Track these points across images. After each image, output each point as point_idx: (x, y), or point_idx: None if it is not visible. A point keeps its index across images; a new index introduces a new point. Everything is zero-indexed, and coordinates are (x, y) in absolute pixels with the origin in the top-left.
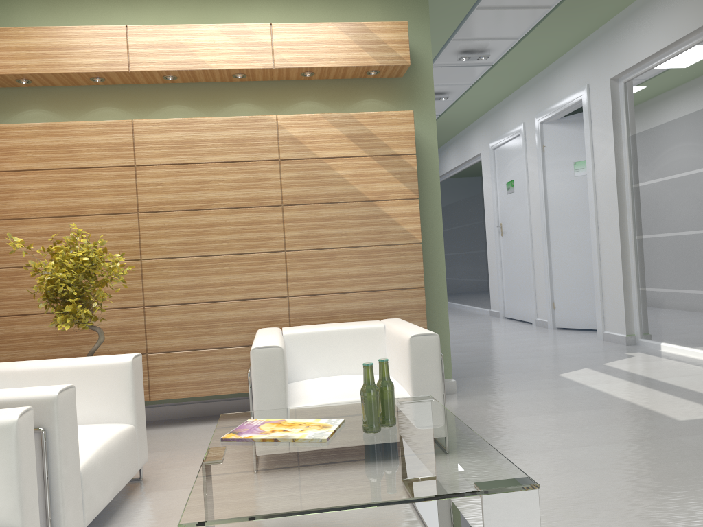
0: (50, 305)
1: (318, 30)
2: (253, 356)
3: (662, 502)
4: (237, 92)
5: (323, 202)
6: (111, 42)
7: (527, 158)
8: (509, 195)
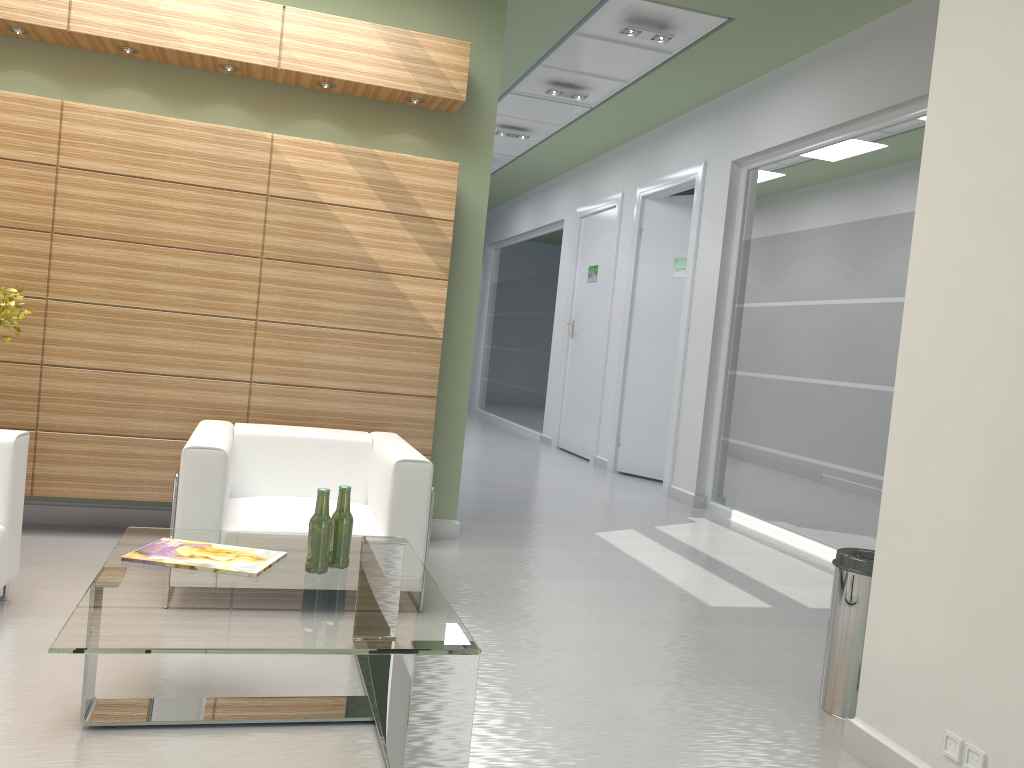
0: None
1: (349, 29)
2: (185, 457)
3: (646, 693)
4: (223, 89)
5: (318, 263)
6: None
7: (619, 240)
8: (590, 284)
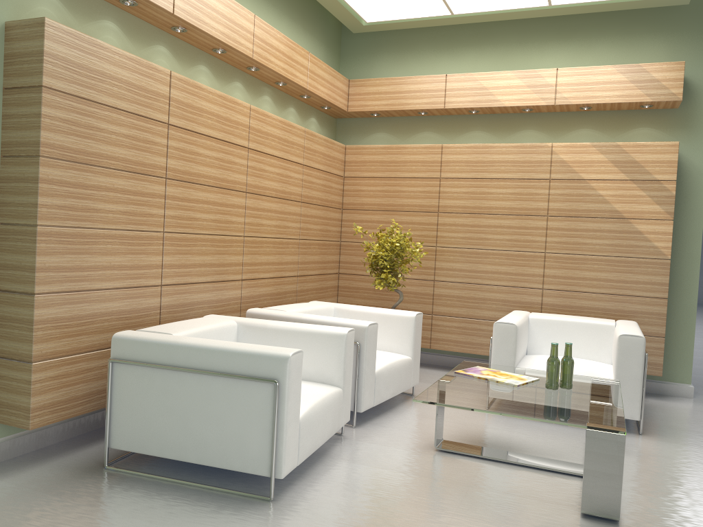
0: (373, 272)
1: (598, 72)
2: (495, 327)
3: None
4: (525, 121)
5: (582, 216)
6: (434, 87)
7: None
8: None
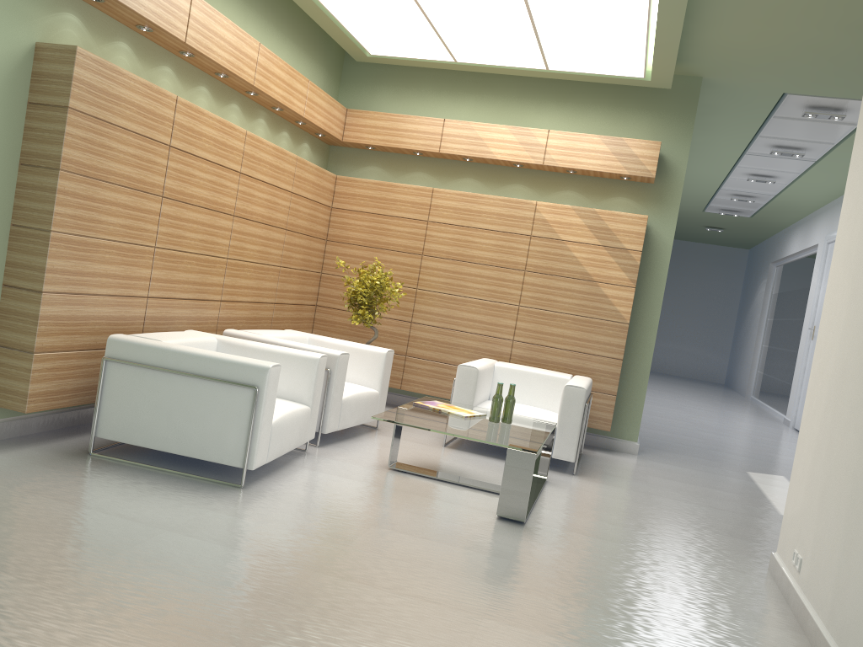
0: (350, 307)
1: (585, 140)
2: (458, 370)
3: (671, 526)
4: (516, 175)
5: (556, 275)
6: (431, 130)
7: None
8: None
